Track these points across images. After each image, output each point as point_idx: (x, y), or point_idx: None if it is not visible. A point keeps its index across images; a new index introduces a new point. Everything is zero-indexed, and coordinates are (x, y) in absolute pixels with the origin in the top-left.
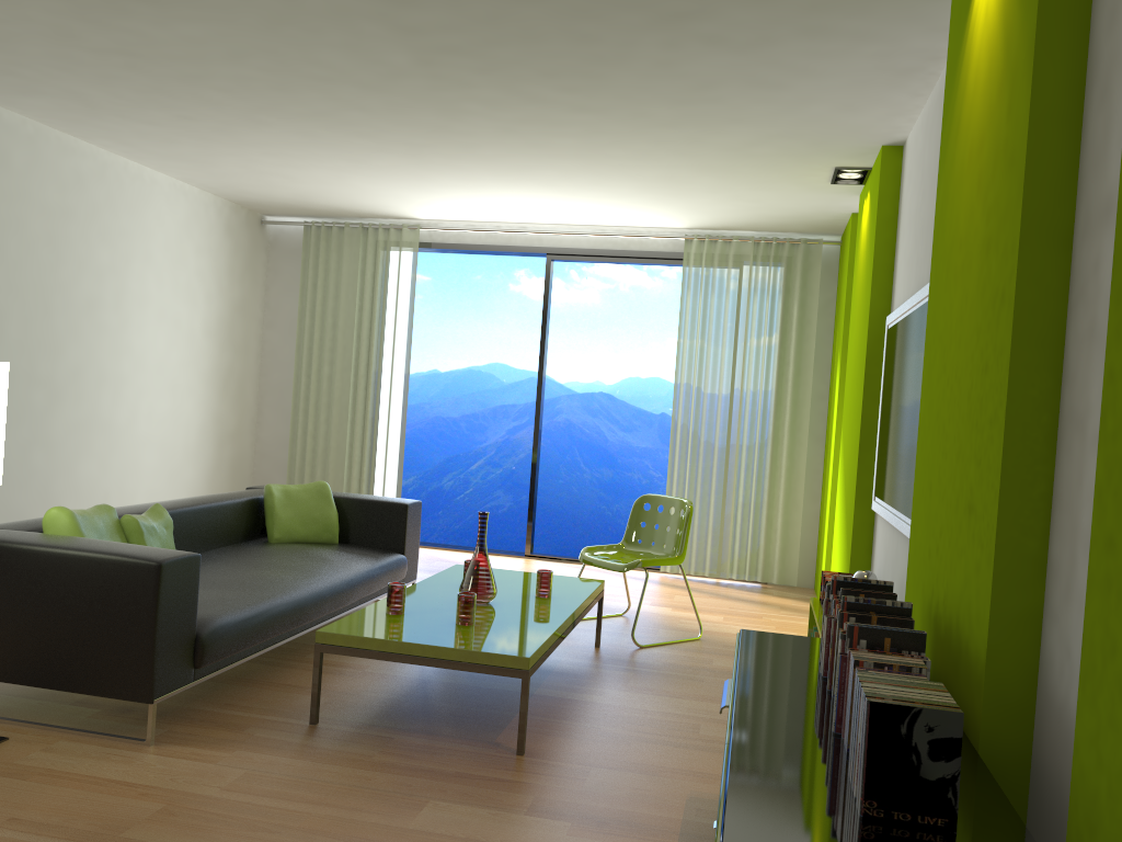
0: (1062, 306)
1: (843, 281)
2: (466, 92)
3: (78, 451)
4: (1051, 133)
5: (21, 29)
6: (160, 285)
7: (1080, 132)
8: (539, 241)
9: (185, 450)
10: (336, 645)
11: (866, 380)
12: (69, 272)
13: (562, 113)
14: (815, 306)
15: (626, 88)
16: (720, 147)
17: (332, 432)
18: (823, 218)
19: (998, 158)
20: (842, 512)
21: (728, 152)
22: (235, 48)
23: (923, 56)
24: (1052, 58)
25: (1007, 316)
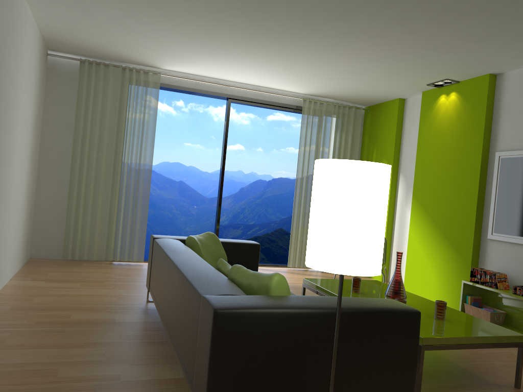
0: None
1: (382, 128)
2: (378, 10)
3: None
4: None
5: None
6: (24, 91)
7: None
8: (226, 91)
9: (21, 208)
10: (434, 344)
11: (479, 180)
12: (4, 76)
13: (397, 31)
14: (358, 138)
15: (460, 27)
16: (423, 61)
17: (99, 195)
18: (380, 98)
19: None
20: (432, 238)
21: (420, 64)
22: None
23: None
24: None
25: None
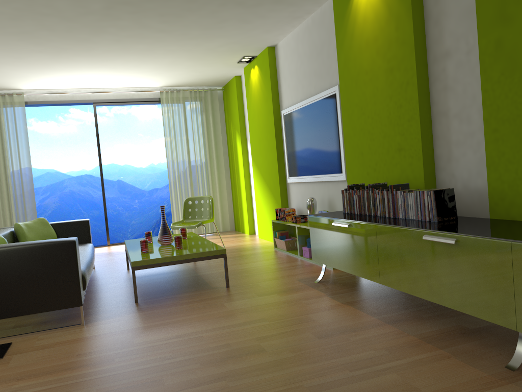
0: (427, 83)
1: (232, 104)
2: (114, 22)
3: None
4: (418, 34)
5: None
6: None
7: (425, 34)
8: (88, 97)
9: None
10: (142, 265)
11: (276, 136)
12: None
13: (151, 33)
14: (218, 116)
15: (189, 22)
16: (206, 48)
17: None
18: (222, 79)
19: (392, 43)
20: (264, 190)
21: (207, 50)
22: None
23: (305, 12)
24: (416, 12)
25: (413, 88)
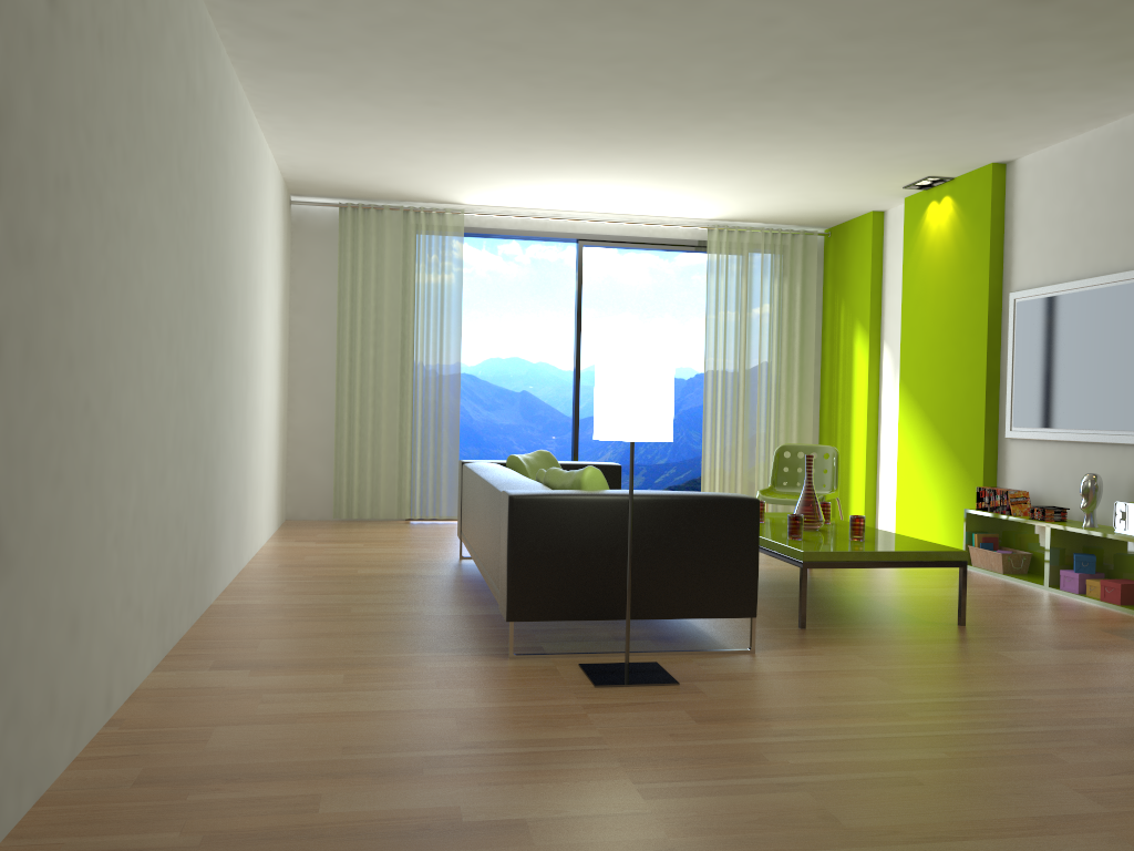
0: None
1: (852, 266)
2: (756, 104)
3: (251, 439)
4: None
5: (451, 18)
6: (269, 267)
7: None
8: (573, 228)
9: (273, 438)
10: (820, 561)
11: (988, 341)
12: (251, 252)
13: (801, 125)
14: (814, 287)
15: (891, 111)
16: (872, 157)
17: (382, 414)
18: (841, 214)
19: None
20: (929, 447)
21: (869, 161)
22: (628, 54)
23: (1130, 107)
24: None
25: None
